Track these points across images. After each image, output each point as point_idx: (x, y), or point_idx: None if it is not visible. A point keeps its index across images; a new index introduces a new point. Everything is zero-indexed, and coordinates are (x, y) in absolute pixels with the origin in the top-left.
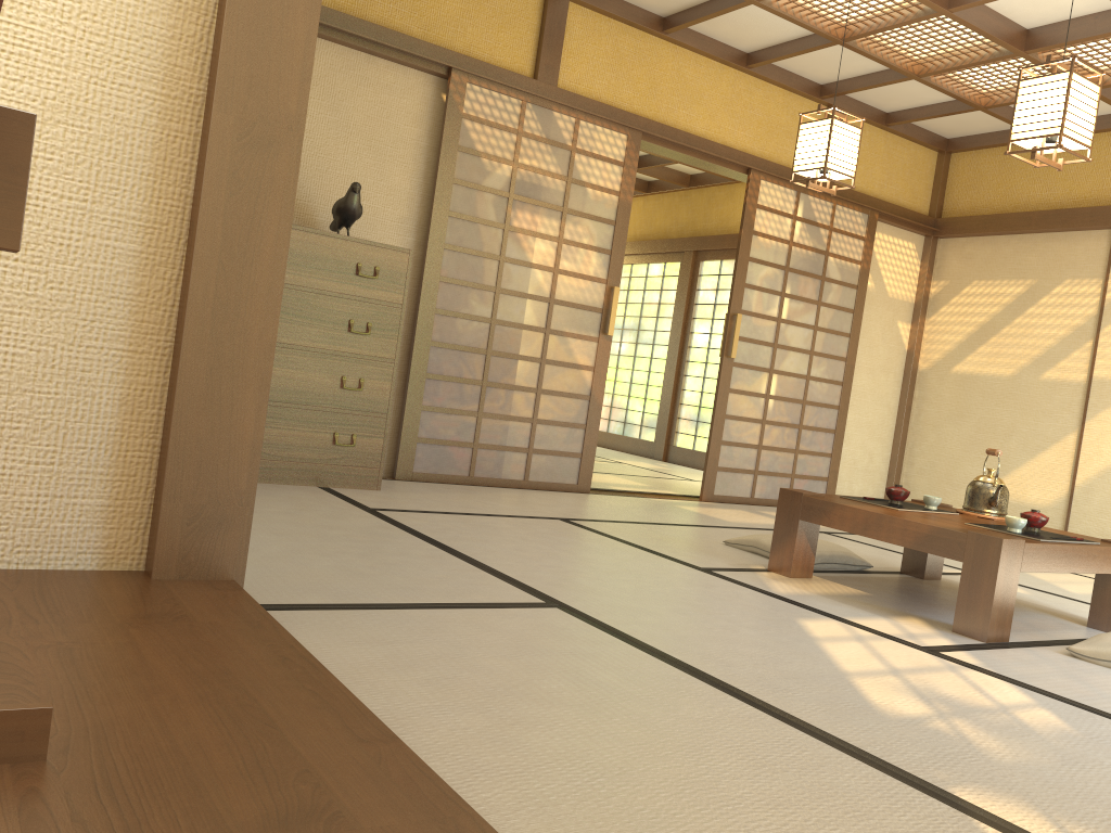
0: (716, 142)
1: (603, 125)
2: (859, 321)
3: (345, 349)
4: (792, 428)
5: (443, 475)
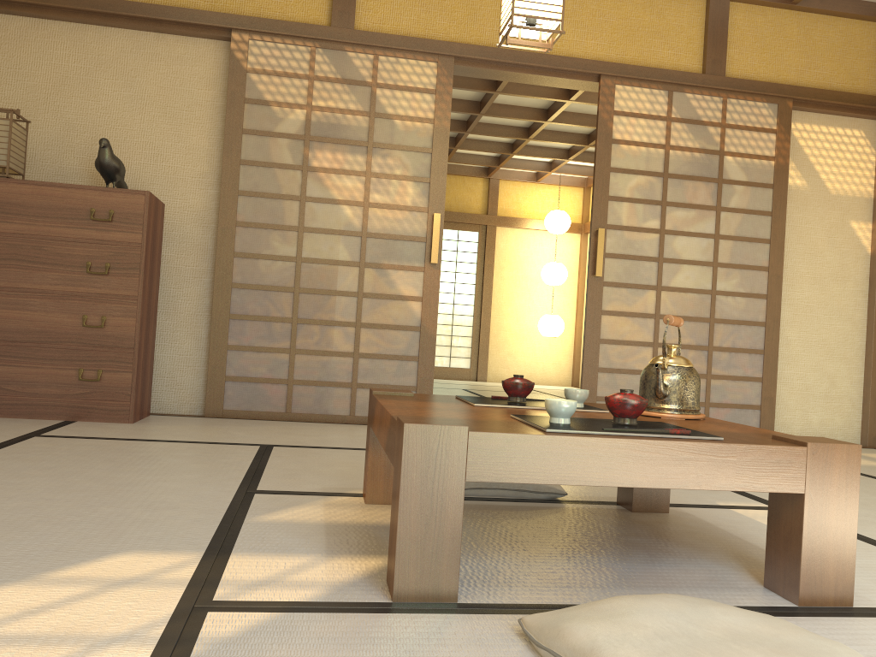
0: (553, 54)
1: (406, 56)
2: (782, 224)
3: (85, 290)
4: (699, 351)
5: (256, 412)
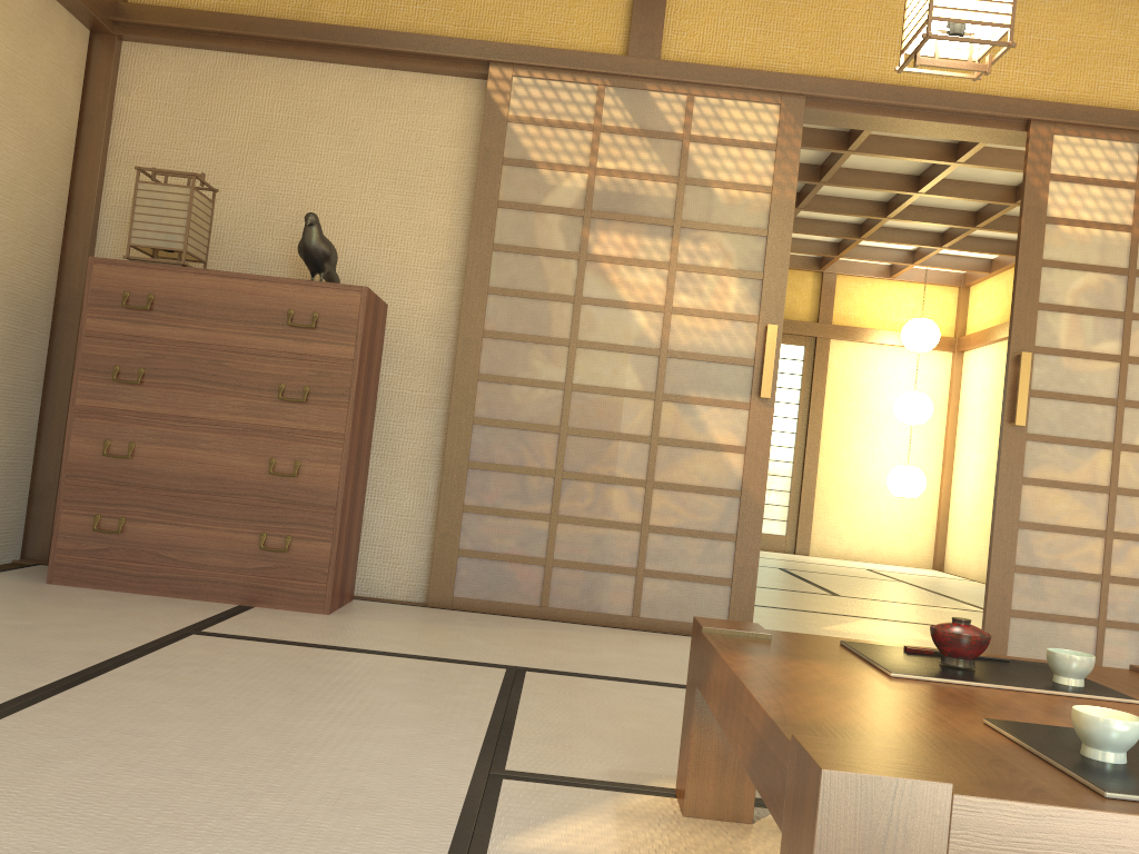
0: (956, 91)
1: (735, 96)
2: None
3: (275, 423)
4: None
5: (498, 603)
